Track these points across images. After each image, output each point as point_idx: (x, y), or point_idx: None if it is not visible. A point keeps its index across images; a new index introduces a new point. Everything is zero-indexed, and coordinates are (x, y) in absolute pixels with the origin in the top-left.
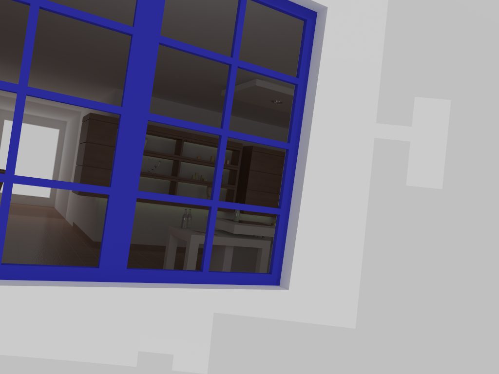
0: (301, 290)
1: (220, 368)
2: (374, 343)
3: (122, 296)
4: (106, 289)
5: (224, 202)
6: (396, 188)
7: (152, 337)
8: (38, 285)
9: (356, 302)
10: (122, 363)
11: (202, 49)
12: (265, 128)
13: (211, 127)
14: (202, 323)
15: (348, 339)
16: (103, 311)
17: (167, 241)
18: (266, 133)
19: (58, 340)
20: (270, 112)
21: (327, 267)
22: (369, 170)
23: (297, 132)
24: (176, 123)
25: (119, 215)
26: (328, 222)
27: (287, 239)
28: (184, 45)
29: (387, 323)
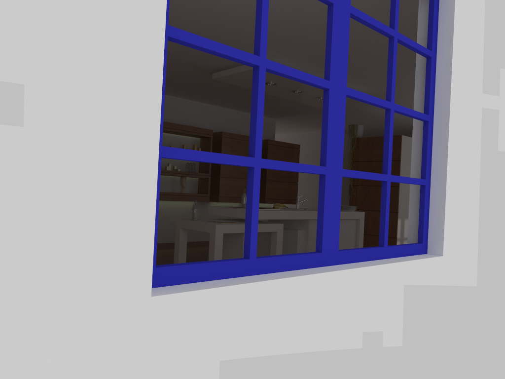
0: (449, 255)
1: (409, 338)
2: (486, 298)
3: (351, 278)
4: (341, 272)
5: (394, 176)
6: (493, 154)
7: (370, 316)
8: (295, 275)
9: (476, 262)
10: (353, 346)
11: (376, 21)
12: (229, 113)
13: (384, 101)
14: (398, 296)
15: (473, 296)
16: (340, 296)
17: (177, 235)
18: (229, 118)
19: (313, 331)
20: (243, 96)
21: (461, 231)
22: (480, 137)
23: (432, 104)
24: (363, 98)
25: (332, 195)
26: (461, 189)
27: (431, 209)
28: (365, 16)
29: (491, 278)
